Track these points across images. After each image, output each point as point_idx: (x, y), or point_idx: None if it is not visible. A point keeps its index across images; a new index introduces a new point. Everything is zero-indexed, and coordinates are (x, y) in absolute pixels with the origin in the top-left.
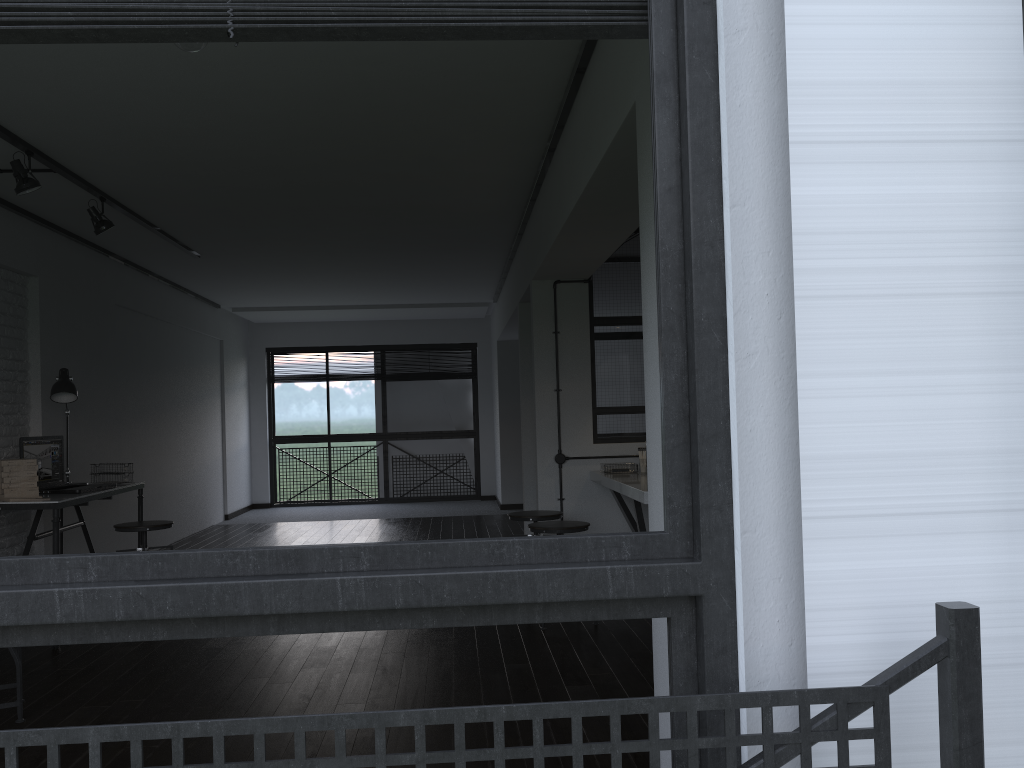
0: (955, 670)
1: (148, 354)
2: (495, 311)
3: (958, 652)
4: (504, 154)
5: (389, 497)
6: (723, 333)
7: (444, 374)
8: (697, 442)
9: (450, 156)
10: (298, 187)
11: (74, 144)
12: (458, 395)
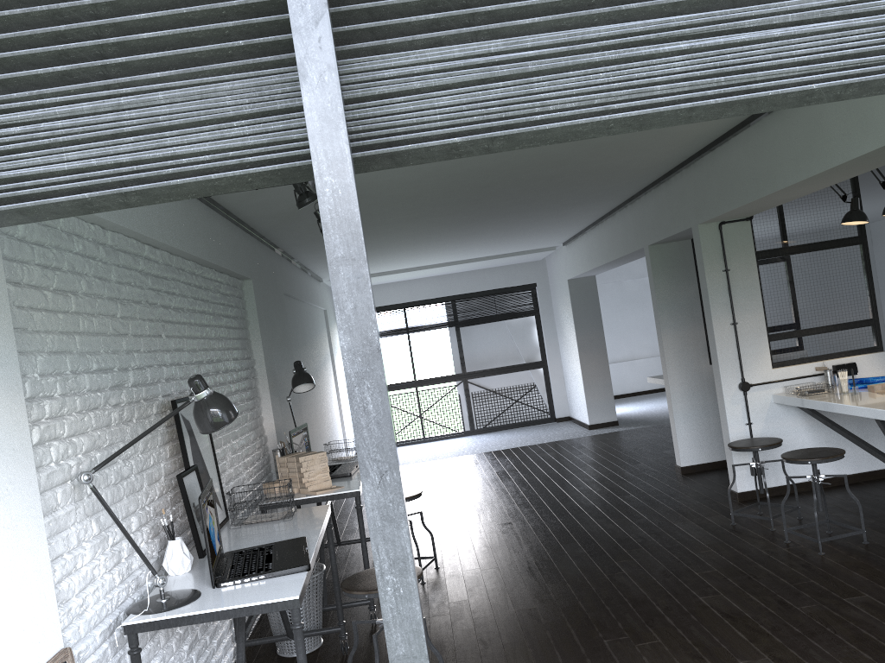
0: None
1: (299, 333)
2: (562, 253)
3: None
4: None
5: (475, 429)
6: None
7: (510, 314)
8: None
9: None
10: (505, 166)
11: None
12: (524, 331)
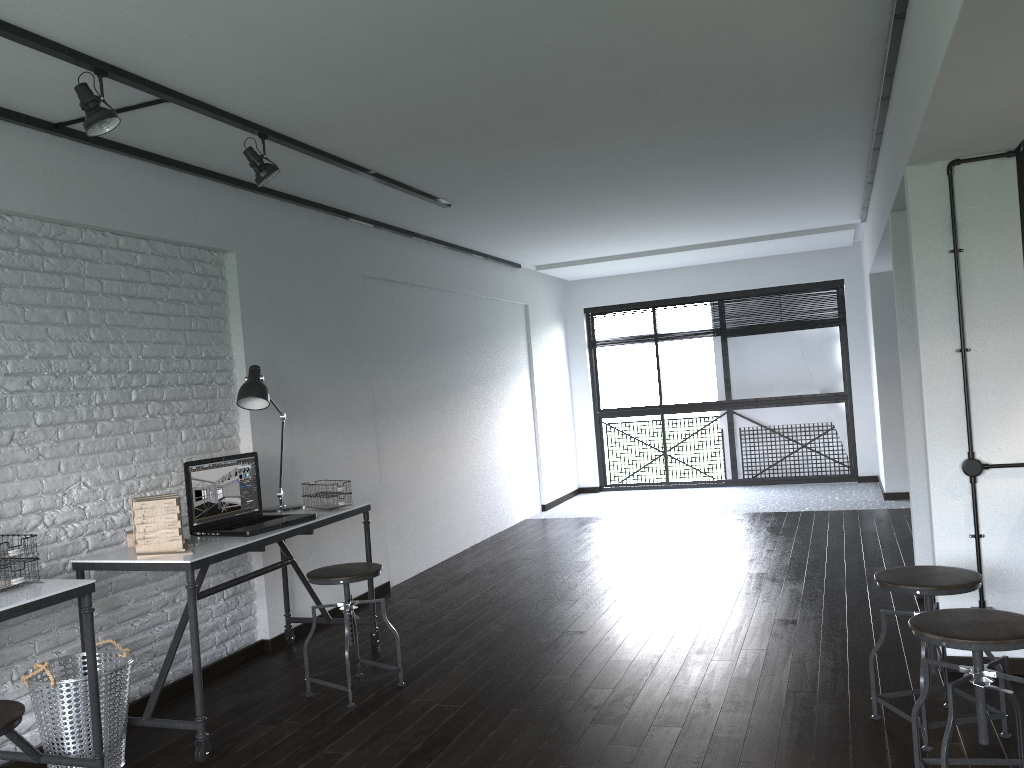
0: None
1: (418, 331)
2: (864, 234)
3: None
4: None
5: (738, 479)
6: None
7: (801, 323)
8: None
9: None
10: (500, 68)
11: (144, 45)
12: (821, 348)
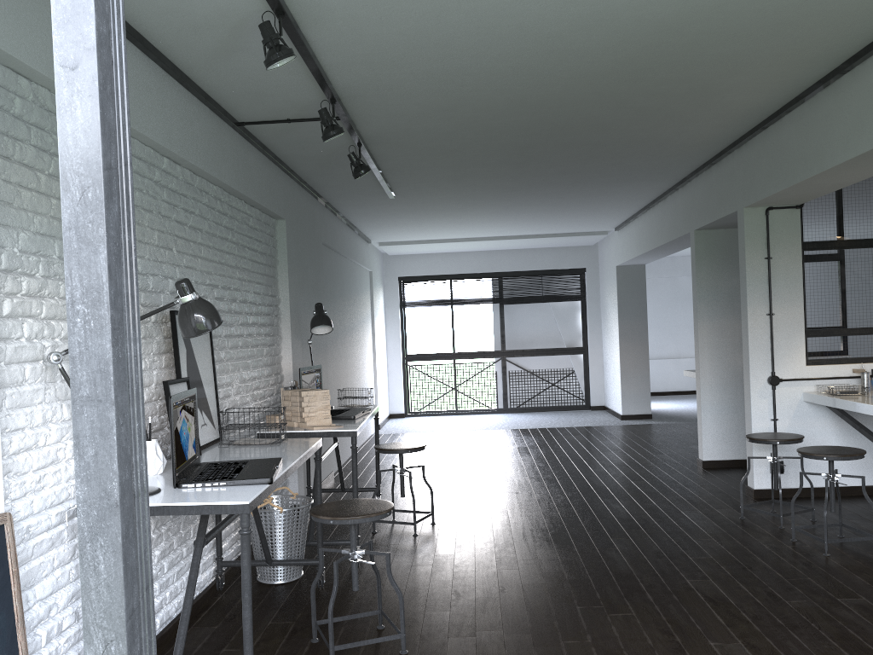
0: None
1: (337, 286)
2: (613, 239)
3: None
4: (781, 80)
5: (508, 408)
6: None
7: (556, 297)
8: None
9: (724, 85)
10: (544, 125)
11: (376, 90)
12: (568, 316)
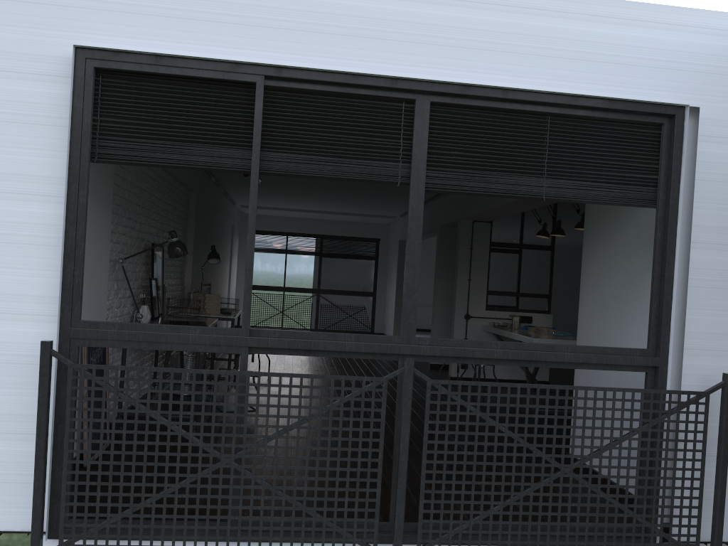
0: (726, 389)
1: (214, 233)
2: (399, 222)
3: (727, 384)
4: None
5: (318, 328)
6: (671, 296)
7: (358, 256)
8: (661, 325)
9: None
10: None
11: None
12: (365, 269)
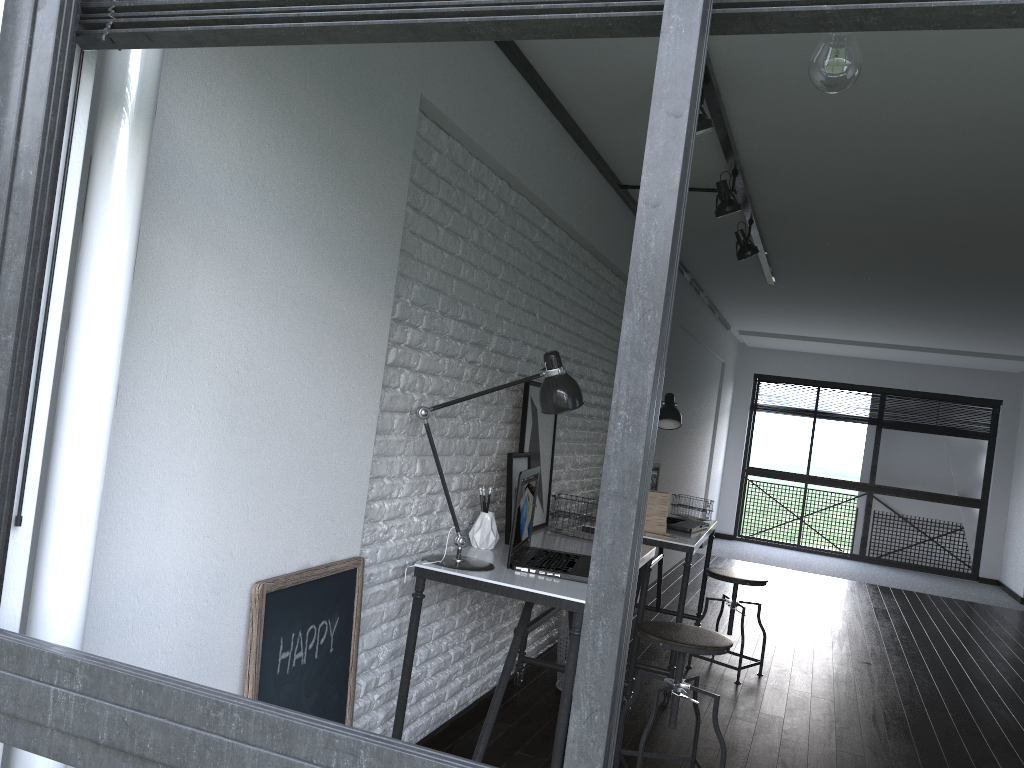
0: None
1: (685, 375)
2: None
3: None
4: None
5: (865, 555)
6: None
7: (954, 430)
8: None
9: None
10: (989, 223)
11: (787, 166)
12: (966, 456)
